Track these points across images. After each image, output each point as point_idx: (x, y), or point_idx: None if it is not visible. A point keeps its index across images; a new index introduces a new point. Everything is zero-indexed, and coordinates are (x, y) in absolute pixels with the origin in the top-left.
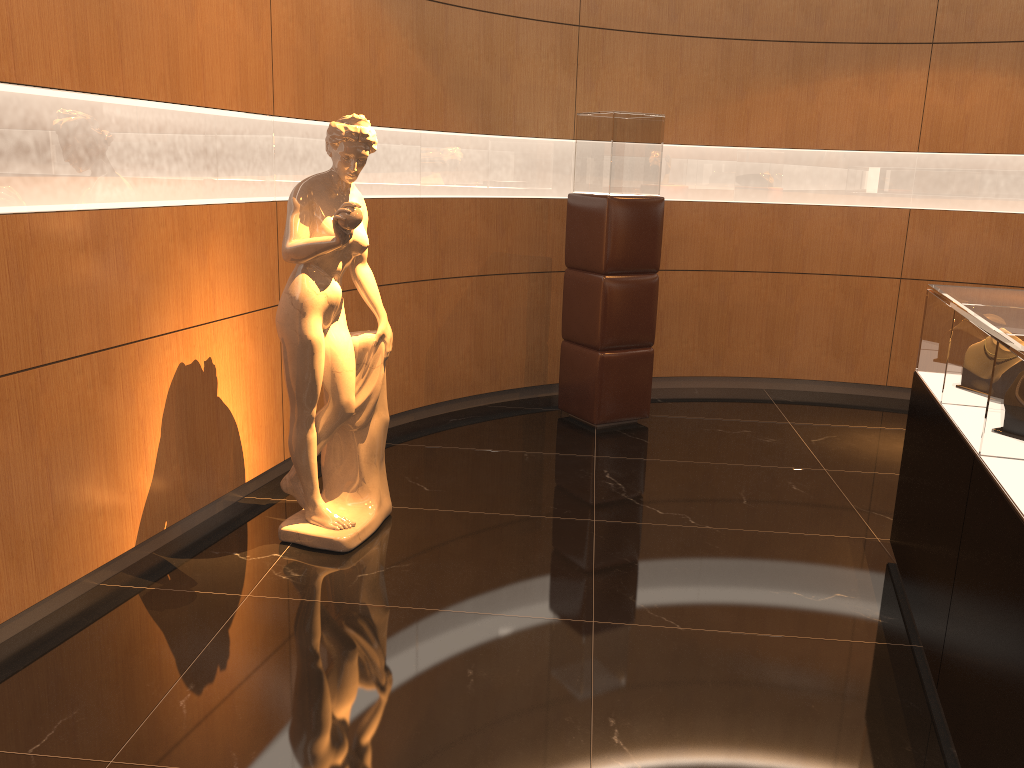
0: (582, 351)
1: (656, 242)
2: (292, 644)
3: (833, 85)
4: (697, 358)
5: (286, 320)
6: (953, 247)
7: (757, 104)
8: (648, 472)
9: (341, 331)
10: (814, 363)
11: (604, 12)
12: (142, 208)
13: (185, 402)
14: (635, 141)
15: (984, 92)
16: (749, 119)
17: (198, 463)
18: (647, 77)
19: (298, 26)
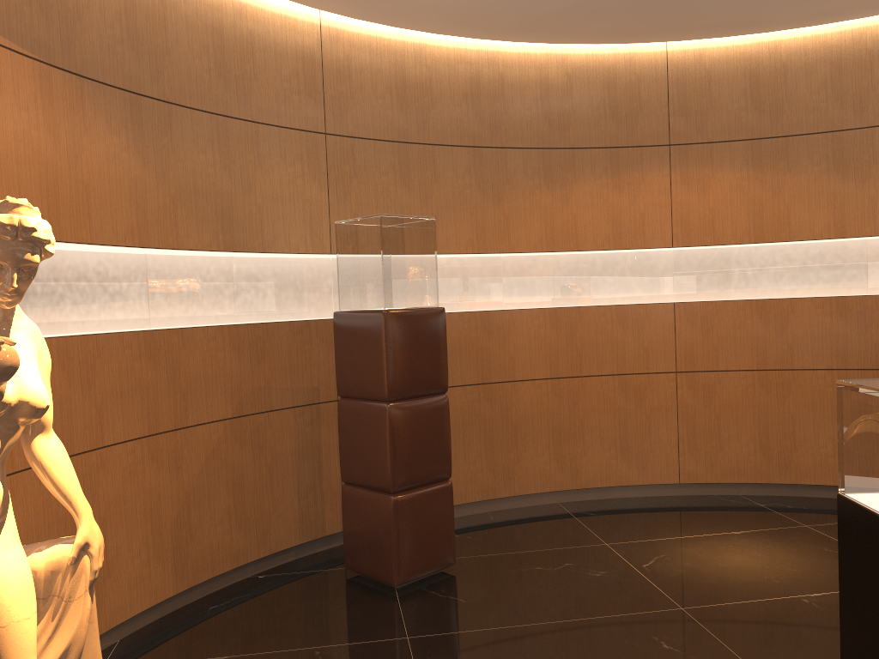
0: (370, 496)
1: (442, 358)
2: None
3: (584, 188)
4: (487, 479)
5: None
6: (721, 336)
7: (515, 209)
8: (483, 654)
9: (6, 552)
10: (606, 468)
11: (351, 120)
12: None
13: None
14: (407, 247)
15: (724, 187)
16: (509, 225)
17: None
18: (402, 186)
19: None
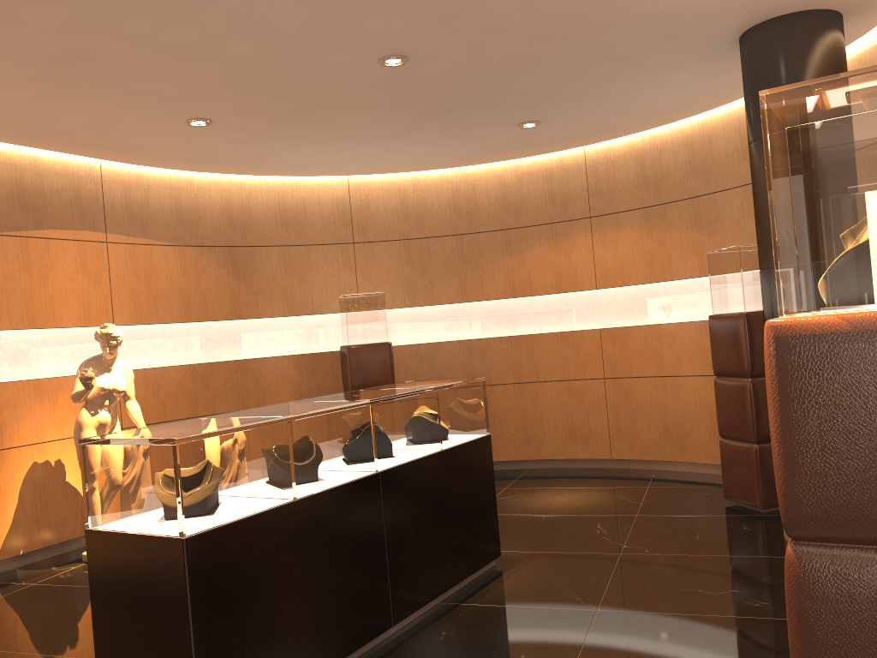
0: None
1: (388, 371)
2: (24, 602)
3: (534, 253)
4: None
5: (75, 433)
6: (632, 352)
7: (486, 272)
8: None
9: None
10: (559, 446)
11: (370, 232)
12: (5, 382)
13: (38, 483)
14: (363, 310)
15: (627, 244)
16: (483, 282)
17: (49, 518)
18: (407, 266)
19: (133, 276)
